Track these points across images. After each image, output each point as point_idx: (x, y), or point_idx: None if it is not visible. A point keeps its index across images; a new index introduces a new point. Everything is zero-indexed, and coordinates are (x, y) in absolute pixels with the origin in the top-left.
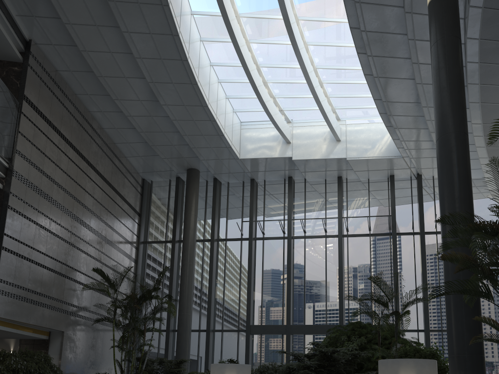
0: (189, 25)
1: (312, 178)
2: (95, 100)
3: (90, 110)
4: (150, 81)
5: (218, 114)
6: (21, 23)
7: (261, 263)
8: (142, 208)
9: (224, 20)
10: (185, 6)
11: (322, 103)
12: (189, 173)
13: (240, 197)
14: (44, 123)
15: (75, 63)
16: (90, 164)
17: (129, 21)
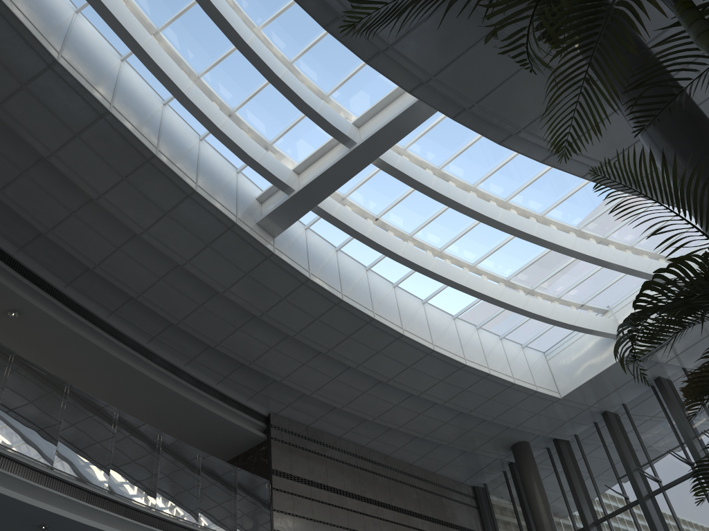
0: (393, 299)
1: (693, 361)
2: (359, 431)
3: (362, 444)
4: (387, 379)
5: (492, 364)
6: (254, 404)
7: (679, 530)
8: (483, 525)
9: (413, 268)
10: (378, 285)
11: (616, 262)
12: (514, 451)
13: (601, 446)
14: (303, 486)
15: (317, 409)
16: (382, 503)
17: (323, 339)
